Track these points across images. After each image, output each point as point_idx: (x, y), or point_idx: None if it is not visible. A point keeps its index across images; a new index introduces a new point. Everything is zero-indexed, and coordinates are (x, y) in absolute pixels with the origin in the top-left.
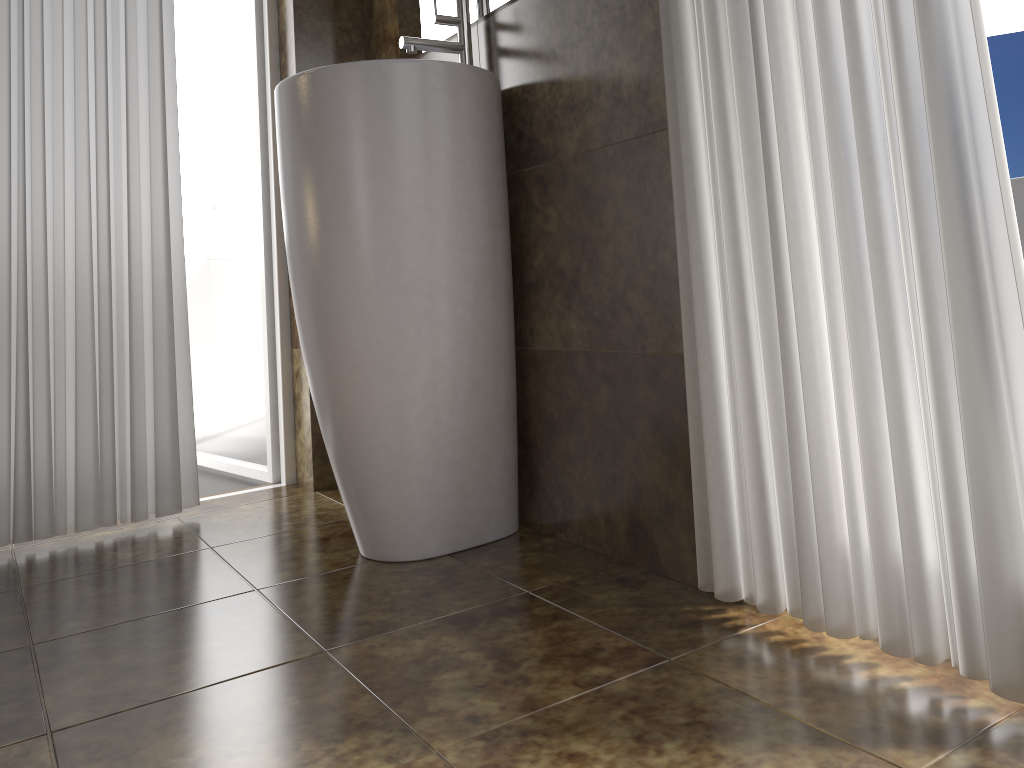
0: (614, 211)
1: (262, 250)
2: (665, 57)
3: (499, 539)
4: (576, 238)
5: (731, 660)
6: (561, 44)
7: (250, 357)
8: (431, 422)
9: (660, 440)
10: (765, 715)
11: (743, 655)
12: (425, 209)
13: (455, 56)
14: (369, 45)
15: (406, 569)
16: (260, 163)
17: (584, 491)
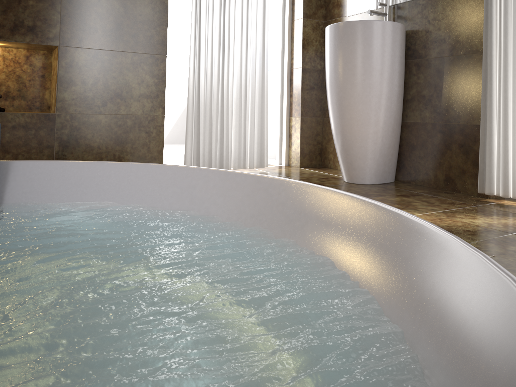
0: (451, 77)
1: (279, 79)
2: (484, 31)
3: (390, 182)
4: (432, 85)
5: (497, 206)
6: (433, 19)
7: (268, 119)
8: (380, 140)
9: (462, 151)
10: (515, 214)
11: (499, 206)
12: (386, 71)
13: (377, 16)
14: (328, 5)
15: (368, 186)
16: (281, 47)
17: (425, 168)
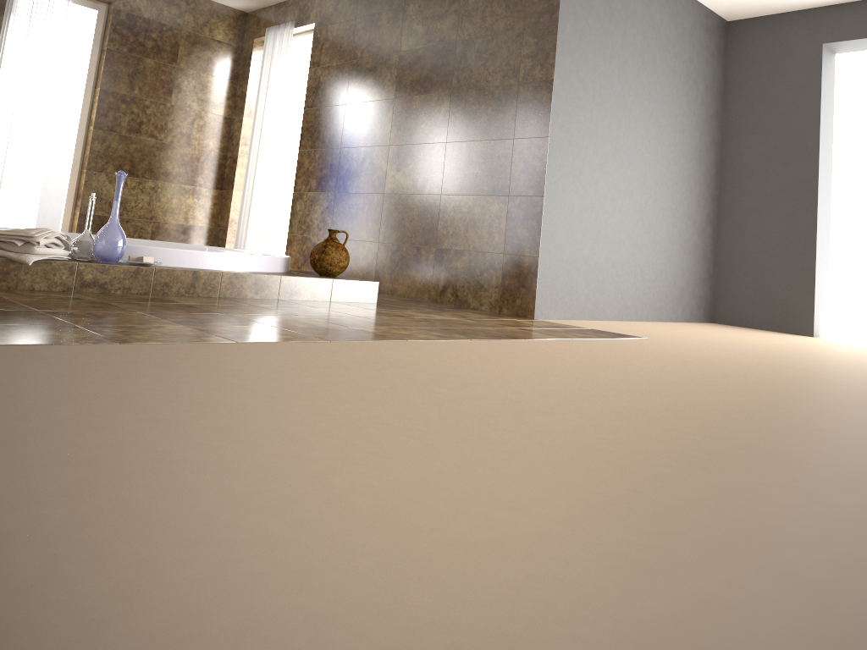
0: None
1: None
2: None
3: None
4: None
5: None
6: None
7: None
8: None
9: None
10: None
11: None
12: None
13: None
14: None
15: None
16: None
17: None
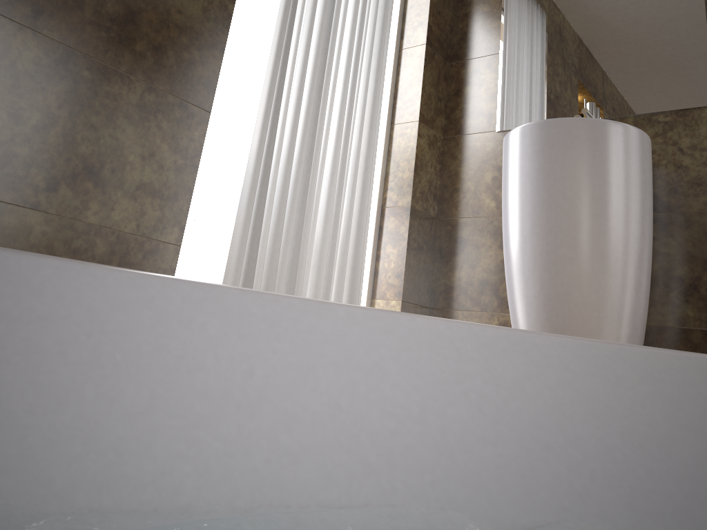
0: None
1: None
2: None
3: None
4: (697, 259)
5: None
6: (690, 147)
7: None
8: None
9: None
10: None
11: None
12: (644, 219)
13: None
14: (452, 112)
15: None
16: None
17: None
